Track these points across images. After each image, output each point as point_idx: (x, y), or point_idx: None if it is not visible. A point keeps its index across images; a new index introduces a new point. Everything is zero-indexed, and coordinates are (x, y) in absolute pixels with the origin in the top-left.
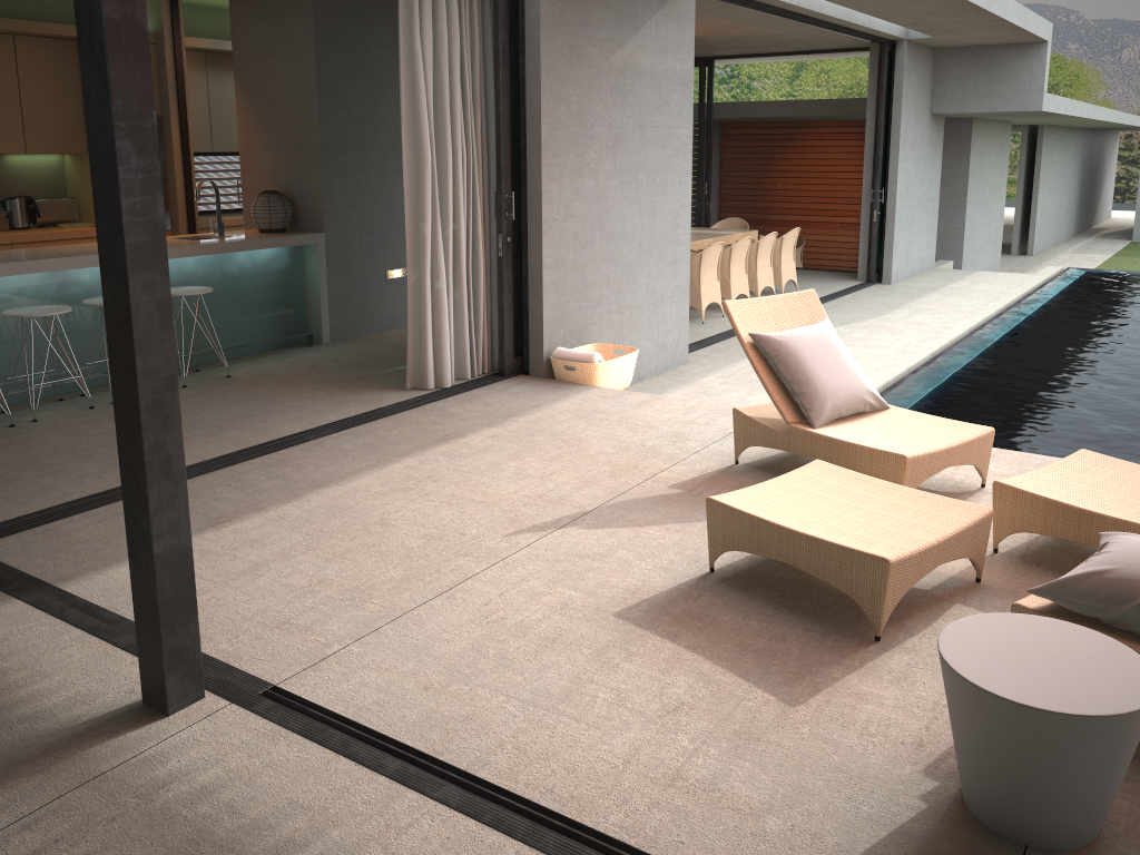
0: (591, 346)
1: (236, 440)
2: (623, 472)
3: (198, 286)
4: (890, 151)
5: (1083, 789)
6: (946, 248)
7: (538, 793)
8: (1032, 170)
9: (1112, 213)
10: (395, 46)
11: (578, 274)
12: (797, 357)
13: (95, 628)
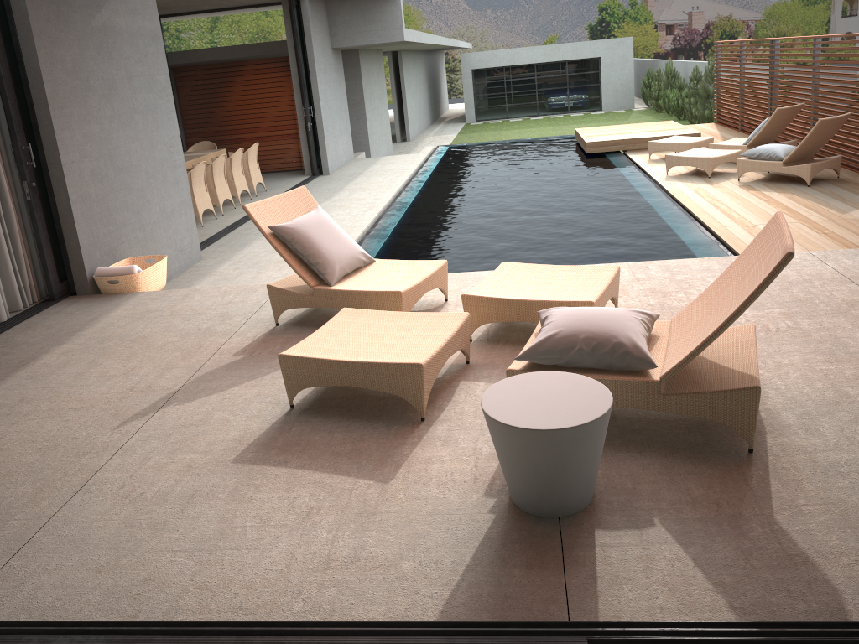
0: (125, 261)
1: None
2: (193, 353)
3: None
4: (310, 78)
5: (585, 470)
6: (358, 144)
7: (231, 613)
8: (399, 82)
9: (449, 106)
10: None
11: (102, 204)
12: (308, 237)
13: None
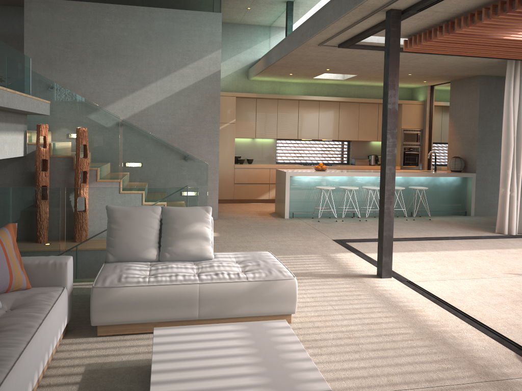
0: None
1: (424, 235)
2: None
3: (423, 187)
4: None
5: None
6: None
7: (470, 315)
8: None
9: None
10: None
11: None
12: None
13: (369, 261)
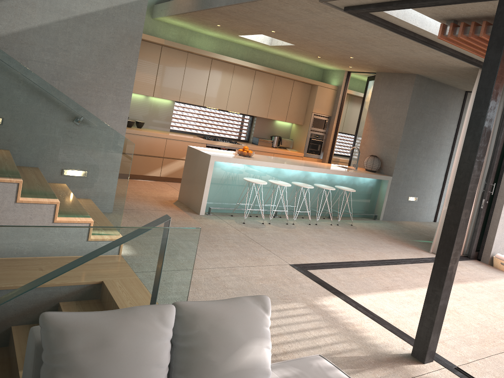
0: None
1: (373, 255)
2: None
3: (348, 187)
4: None
5: None
6: None
7: None
8: None
9: None
10: (436, 108)
11: None
12: None
13: (373, 318)
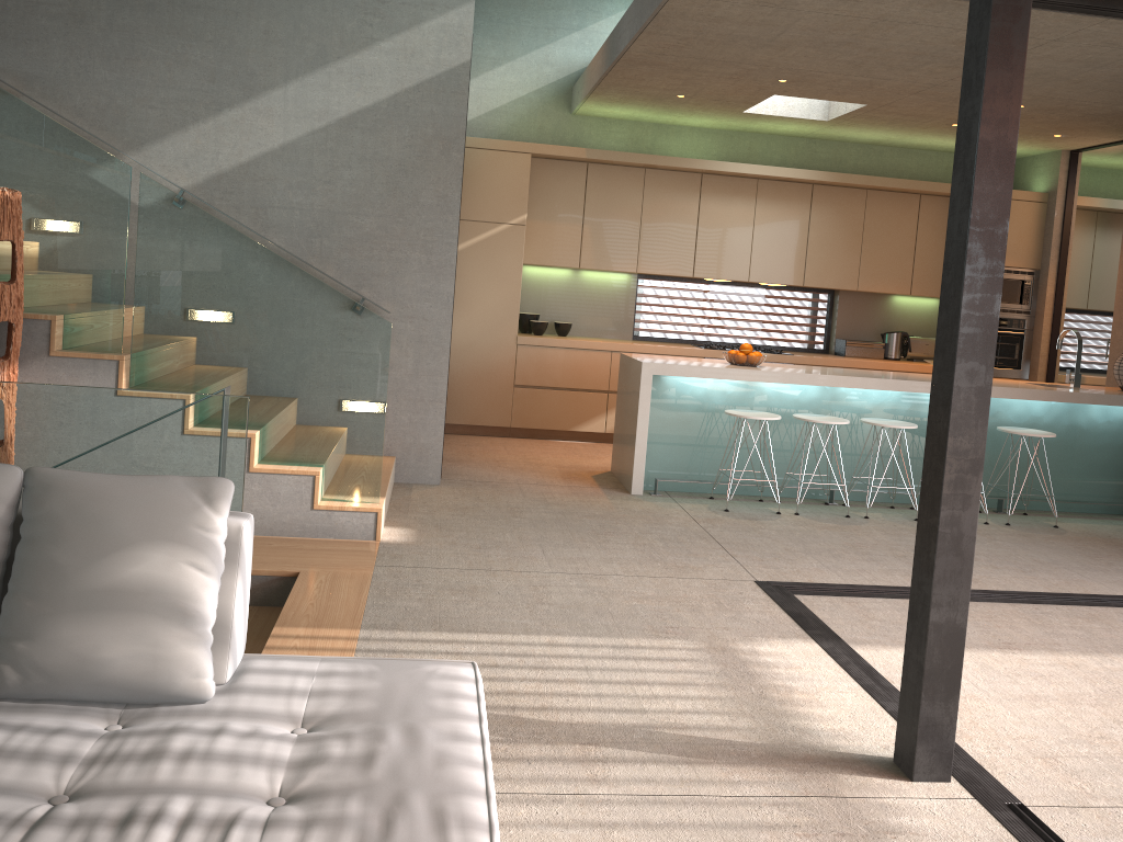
0: None
1: (1046, 583)
2: None
3: (1041, 430)
4: None
5: None
6: None
7: None
8: None
9: None
10: None
11: None
12: None
13: (869, 687)
